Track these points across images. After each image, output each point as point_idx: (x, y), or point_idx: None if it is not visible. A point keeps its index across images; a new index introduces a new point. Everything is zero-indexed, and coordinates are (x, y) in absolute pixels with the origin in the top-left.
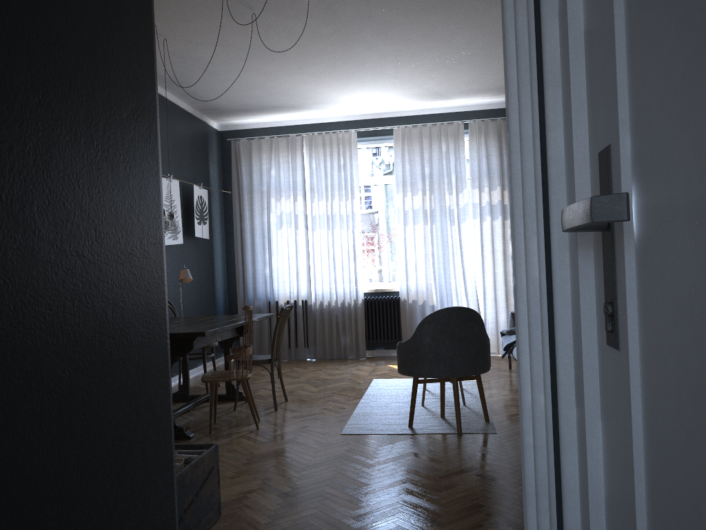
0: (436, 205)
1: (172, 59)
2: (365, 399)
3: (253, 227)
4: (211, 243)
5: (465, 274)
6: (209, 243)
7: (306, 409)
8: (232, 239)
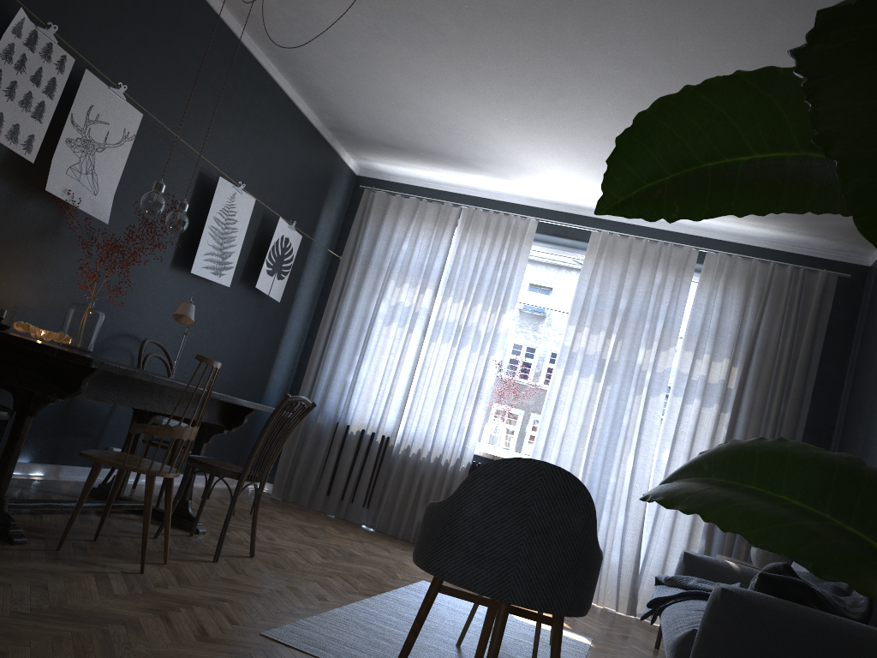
0: (622, 359)
1: (284, 10)
2: (373, 600)
3: (353, 312)
4: (285, 314)
5: (635, 475)
6: (283, 312)
7: (263, 578)
8: (321, 322)
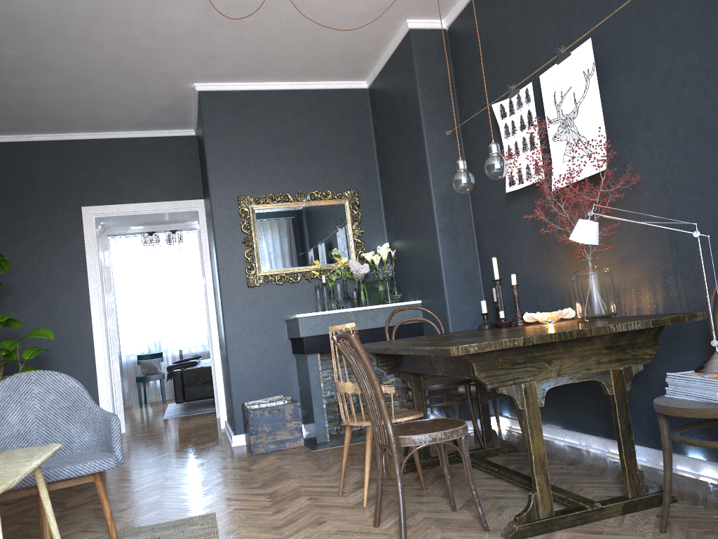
0: None
1: None
2: None
3: None
4: None
5: None
6: None
7: None
8: None
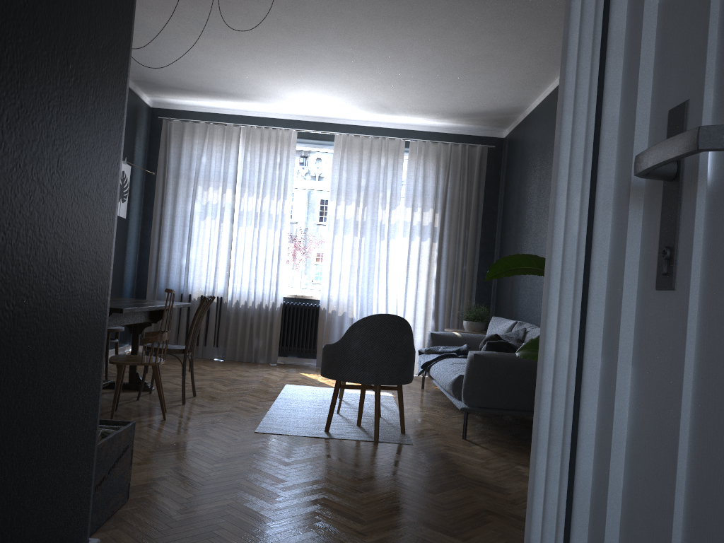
0: (368, 218)
1: None
2: (278, 402)
3: (174, 213)
4: (126, 224)
5: (388, 290)
6: (125, 223)
7: (216, 406)
8: (149, 223)
